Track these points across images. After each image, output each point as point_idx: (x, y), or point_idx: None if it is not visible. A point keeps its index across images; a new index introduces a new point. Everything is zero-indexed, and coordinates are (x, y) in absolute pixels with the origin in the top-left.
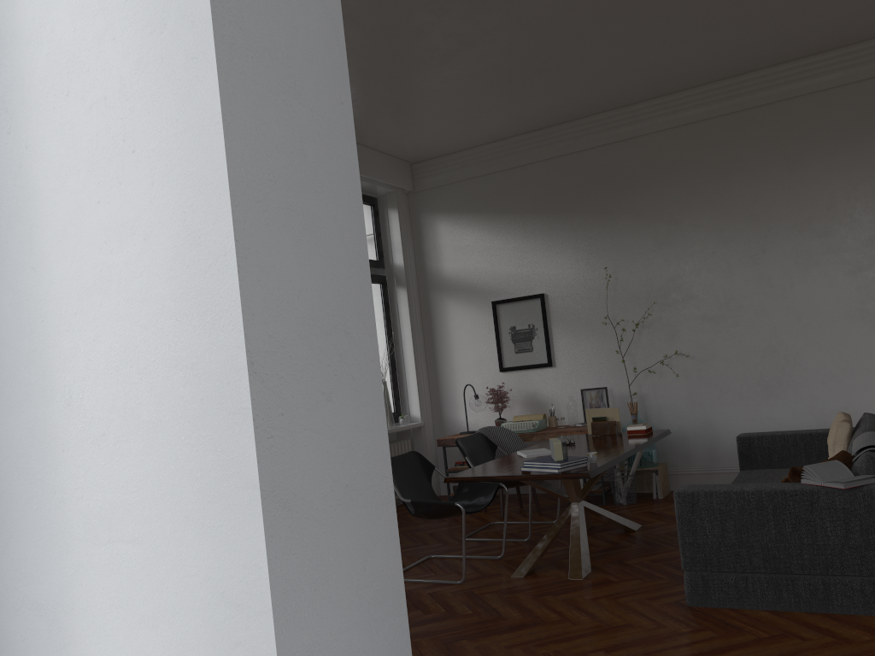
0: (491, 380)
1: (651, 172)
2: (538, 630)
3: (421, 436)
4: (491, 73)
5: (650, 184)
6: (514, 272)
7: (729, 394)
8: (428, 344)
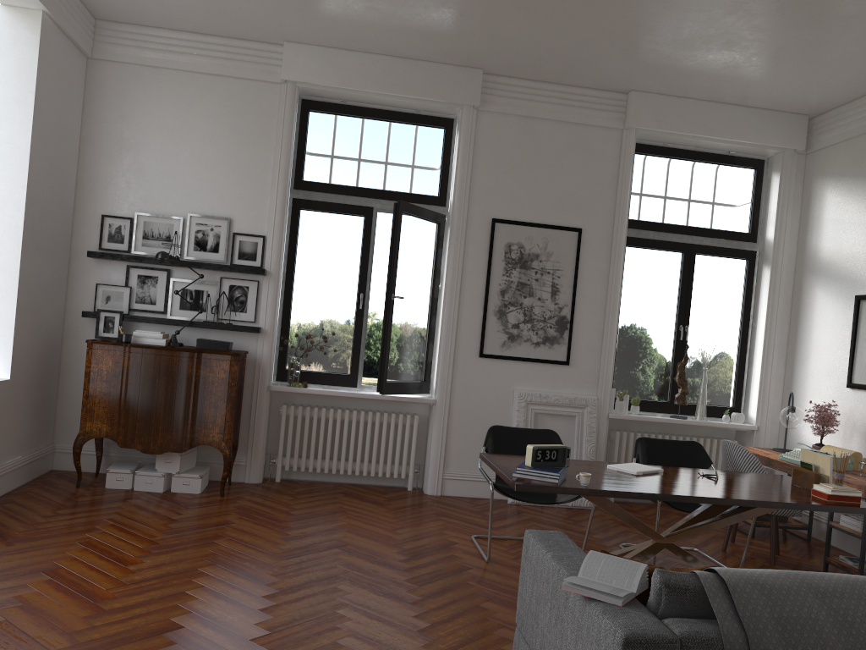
0: (838, 396)
1: None
2: (389, 604)
3: (752, 442)
4: (749, 5)
5: None
6: None
7: None
8: (791, 338)
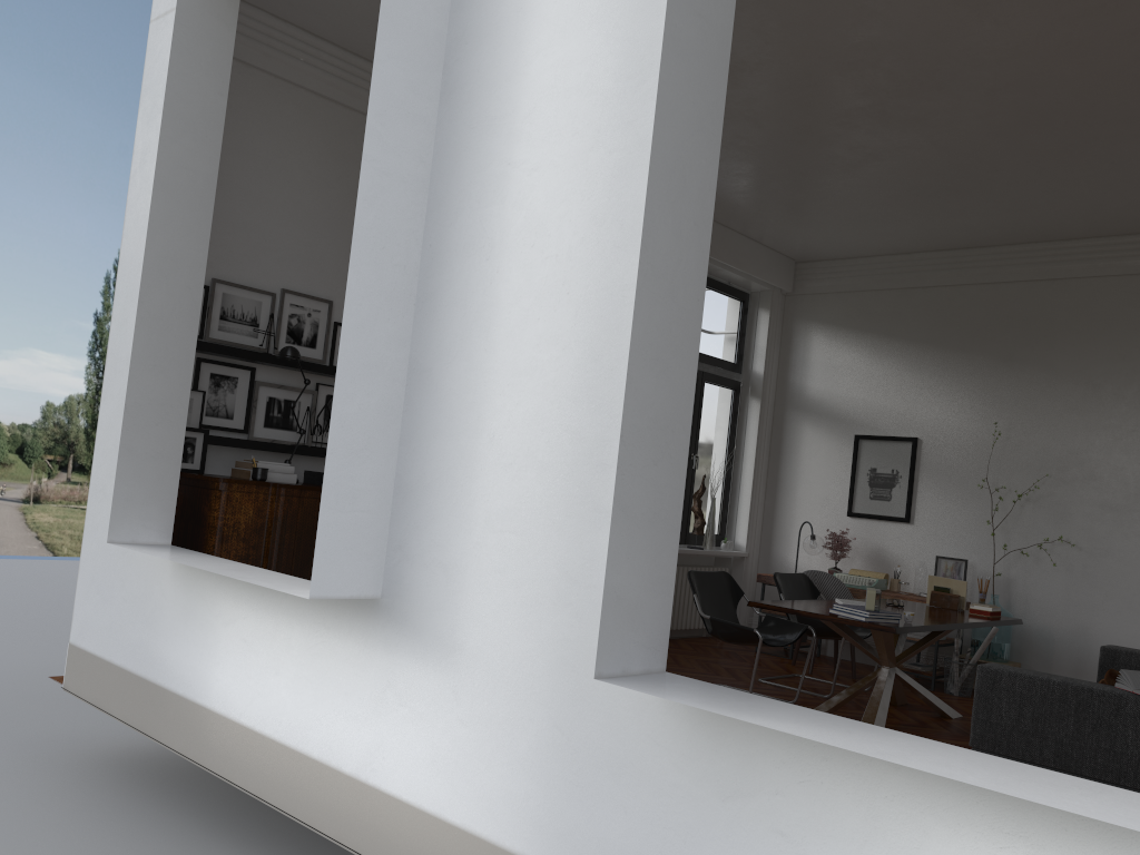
0: (835, 523)
1: (1077, 323)
2: None
3: (742, 568)
4: (900, 186)
5: (1073, 337)
6: (888, 407)
7: (1115, 601)
8: (772, 468)
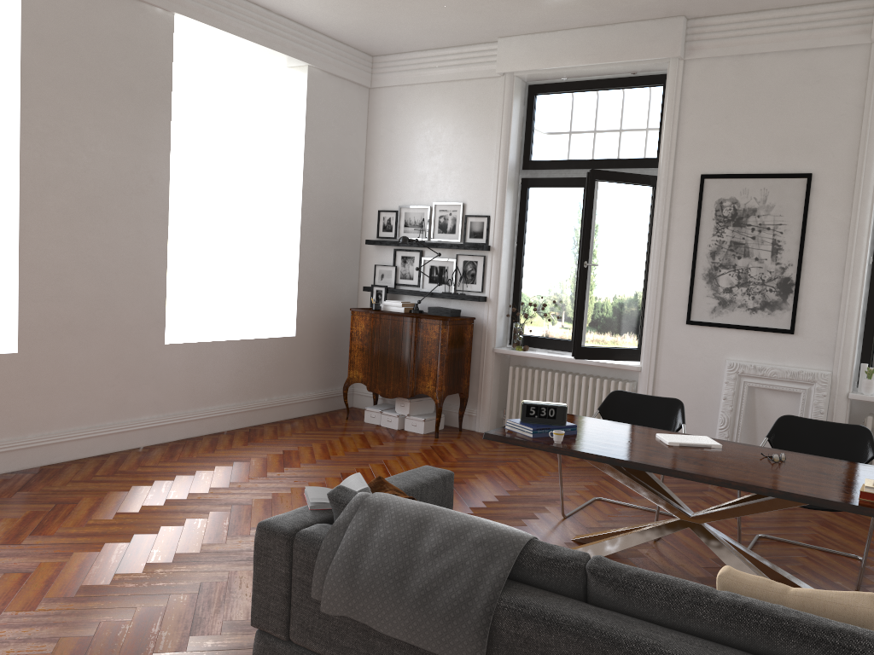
0: None
1: None
2: None
3: None
4: None
5: None
6: None
7: None
8: None
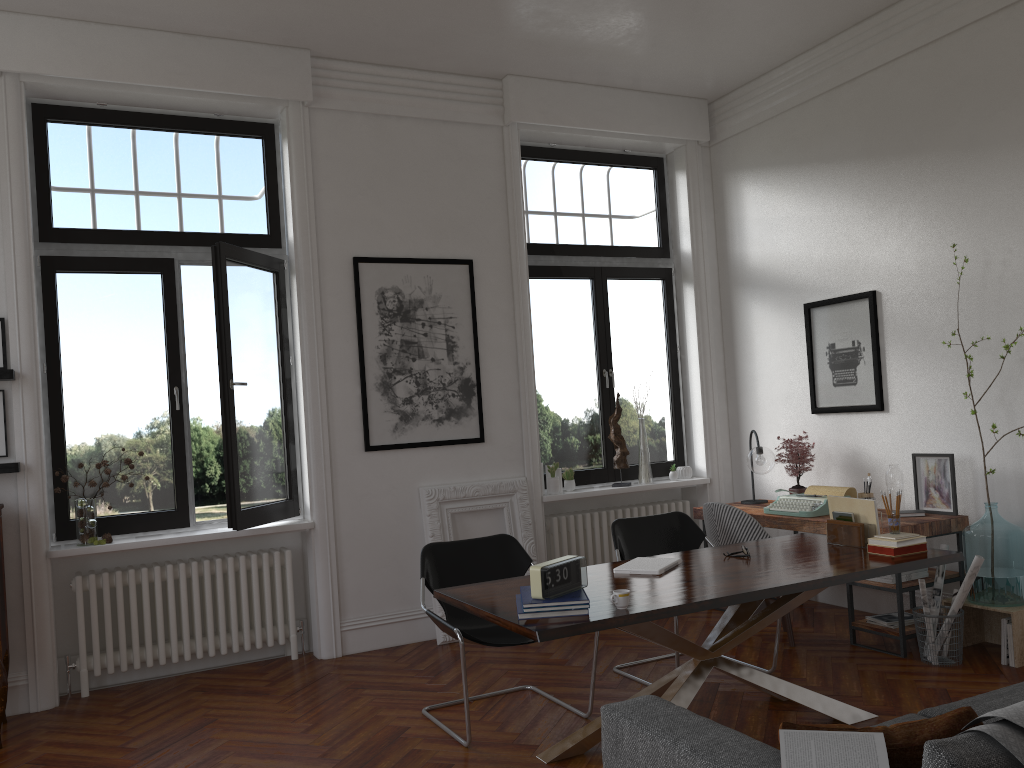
0: (802, 425)
1: None
2: None
3: (706, 498)
4: None
5: None
6: (836, 257)
7: None
8: (729, 366)
